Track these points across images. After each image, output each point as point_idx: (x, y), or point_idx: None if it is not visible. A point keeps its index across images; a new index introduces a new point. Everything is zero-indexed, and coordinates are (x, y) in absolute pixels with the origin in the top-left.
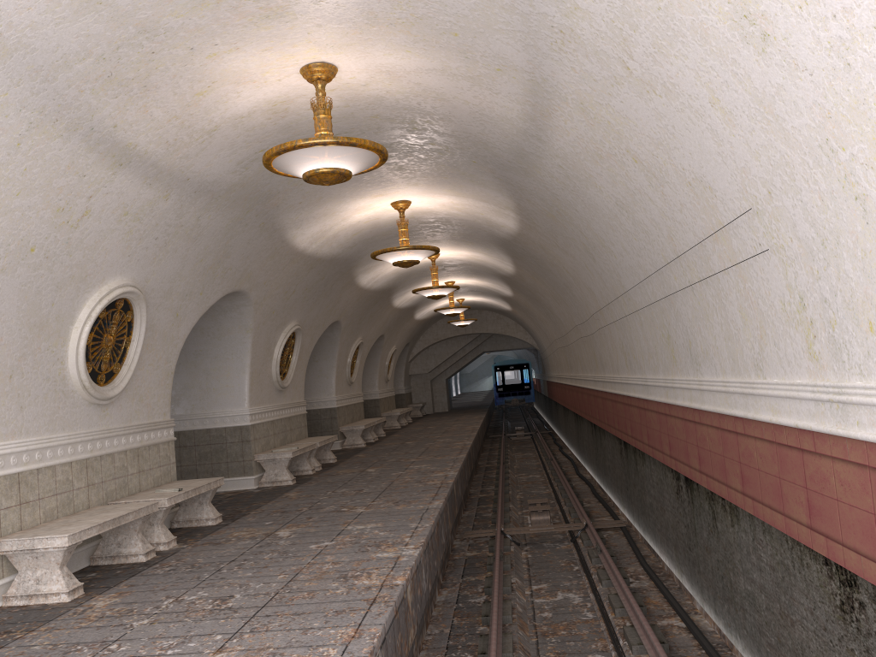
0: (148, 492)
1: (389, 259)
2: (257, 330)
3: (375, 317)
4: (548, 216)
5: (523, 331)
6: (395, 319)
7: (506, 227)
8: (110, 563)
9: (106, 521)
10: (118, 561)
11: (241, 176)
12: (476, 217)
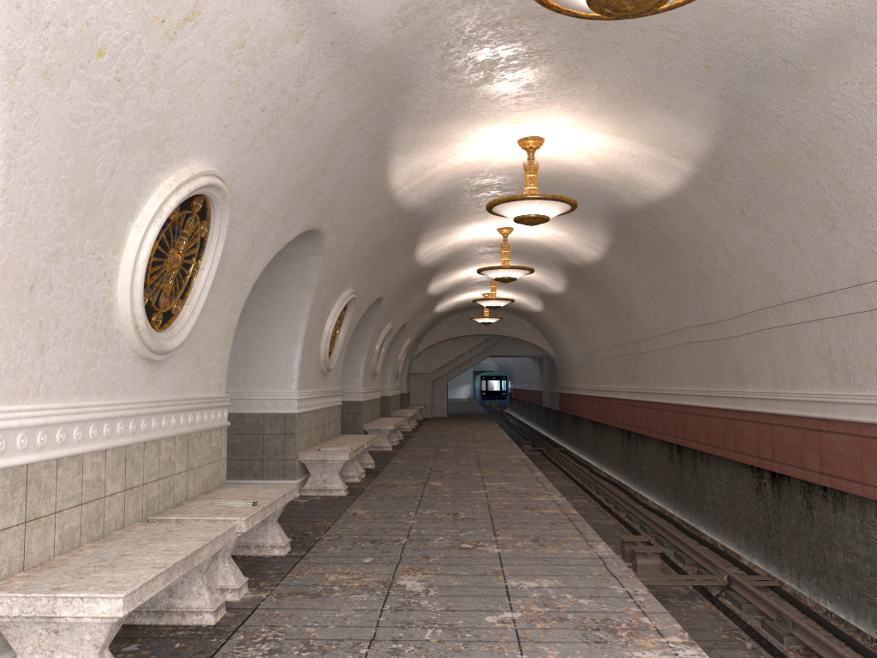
0: (201, 502)
1: (513, 211)
2: (319, 291)
3: (408, 301)
4: (773, 163)
5: (541, 337)
6: (421, 307)
7: (653, 189)
8: (155, 622)
9: (176, 563)
10: (168, 620)
11: (393, 37)
12: (612, 174)
